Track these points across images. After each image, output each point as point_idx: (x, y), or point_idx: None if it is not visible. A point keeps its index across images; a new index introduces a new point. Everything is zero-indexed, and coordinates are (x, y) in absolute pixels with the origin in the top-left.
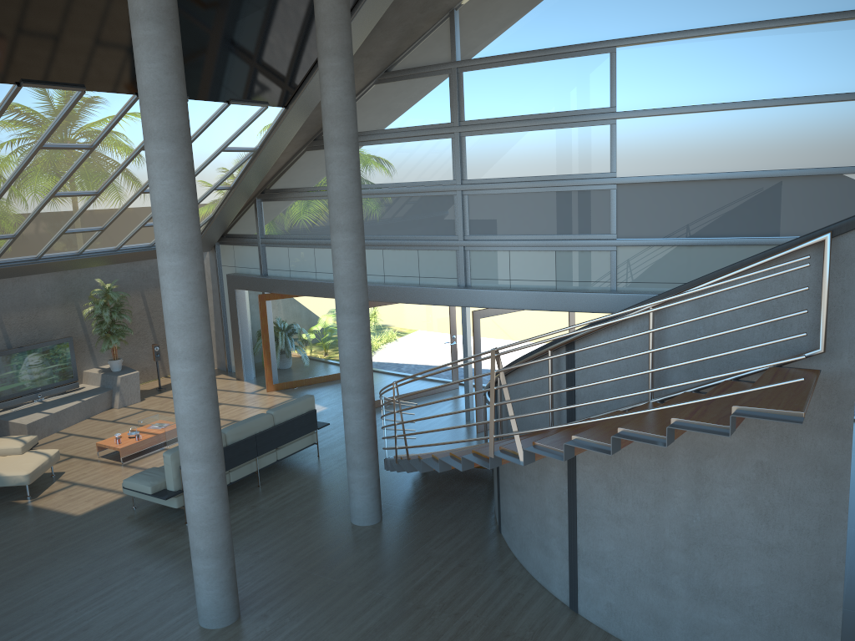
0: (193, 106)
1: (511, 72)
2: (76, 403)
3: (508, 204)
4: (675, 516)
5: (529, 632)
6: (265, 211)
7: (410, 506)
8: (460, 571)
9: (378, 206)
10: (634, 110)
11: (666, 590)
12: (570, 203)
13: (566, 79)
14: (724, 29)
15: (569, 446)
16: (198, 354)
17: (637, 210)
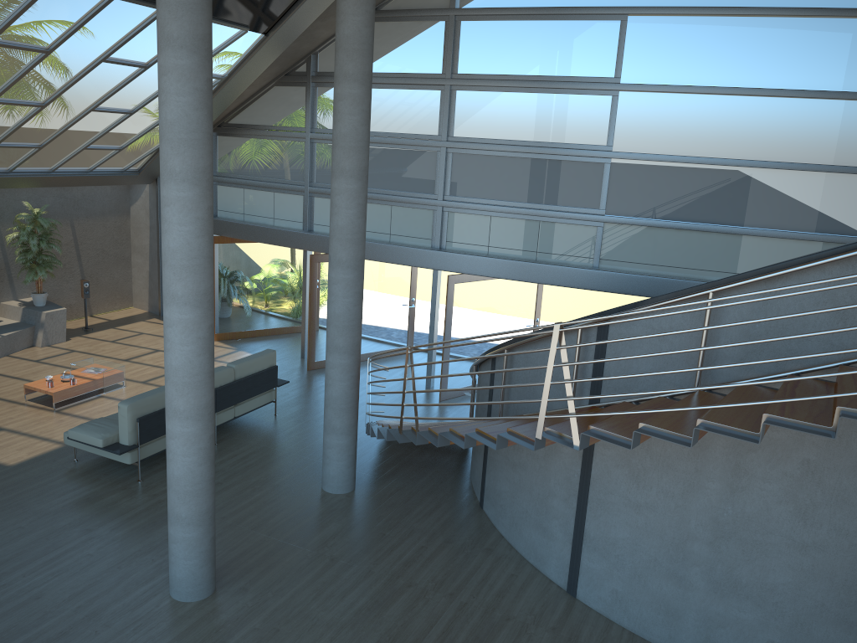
0: None
1: (513, 27)
2: None
3: (495, 168)
4: (704, 508)
5: (530, 616)
6: (221, 147)
7: (383, 475)
8: (447, 548)
9: None
10: (639, 84)
11: (683, 581)
12: (561, 173)
13: (571, 43)
14: (740, 11)
15: (637, 433)
16: (200, 300)
17: (629, 188)
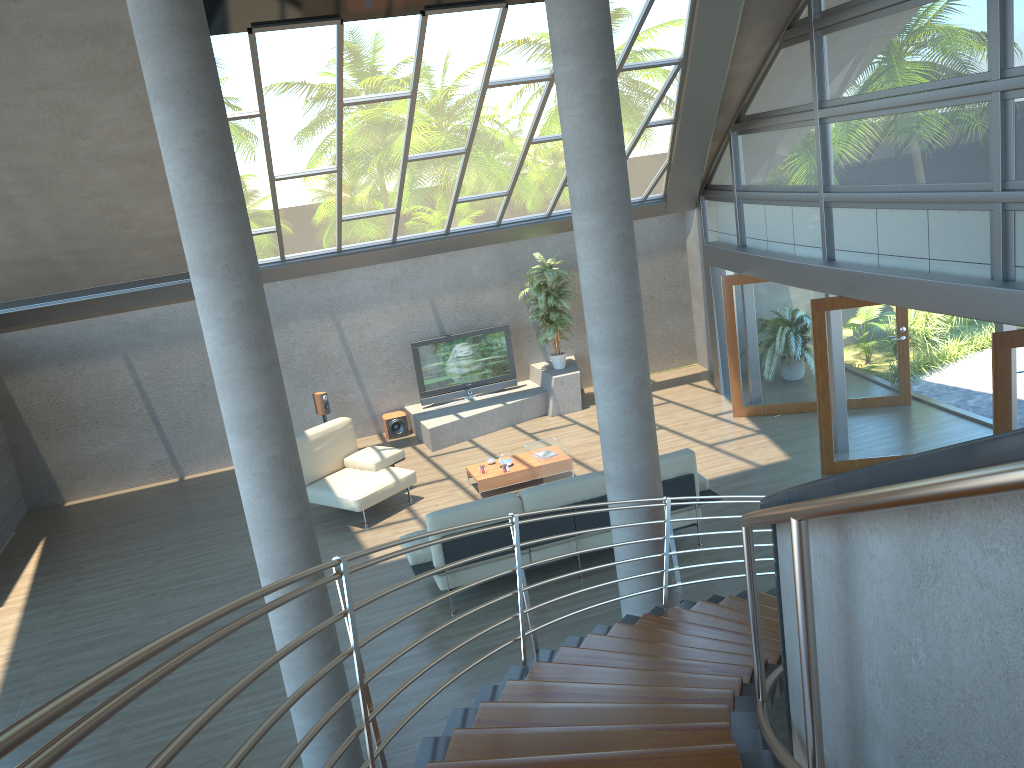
0: (524, 14)
1: None
2: (496, 407)
3: None
4: None
5: None
6: (741, 150)
7: None
8: None
9: (870, 133)
10: None
11: None
12: None
13: None
14: None
15: None
16: (245, 425)
17: None
